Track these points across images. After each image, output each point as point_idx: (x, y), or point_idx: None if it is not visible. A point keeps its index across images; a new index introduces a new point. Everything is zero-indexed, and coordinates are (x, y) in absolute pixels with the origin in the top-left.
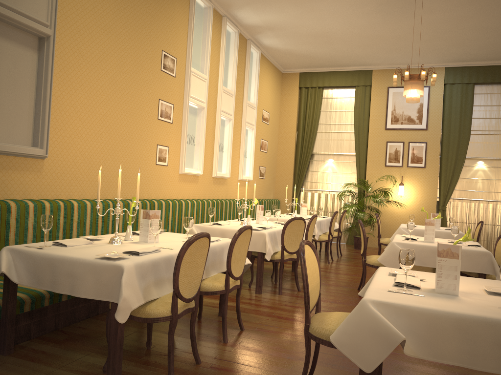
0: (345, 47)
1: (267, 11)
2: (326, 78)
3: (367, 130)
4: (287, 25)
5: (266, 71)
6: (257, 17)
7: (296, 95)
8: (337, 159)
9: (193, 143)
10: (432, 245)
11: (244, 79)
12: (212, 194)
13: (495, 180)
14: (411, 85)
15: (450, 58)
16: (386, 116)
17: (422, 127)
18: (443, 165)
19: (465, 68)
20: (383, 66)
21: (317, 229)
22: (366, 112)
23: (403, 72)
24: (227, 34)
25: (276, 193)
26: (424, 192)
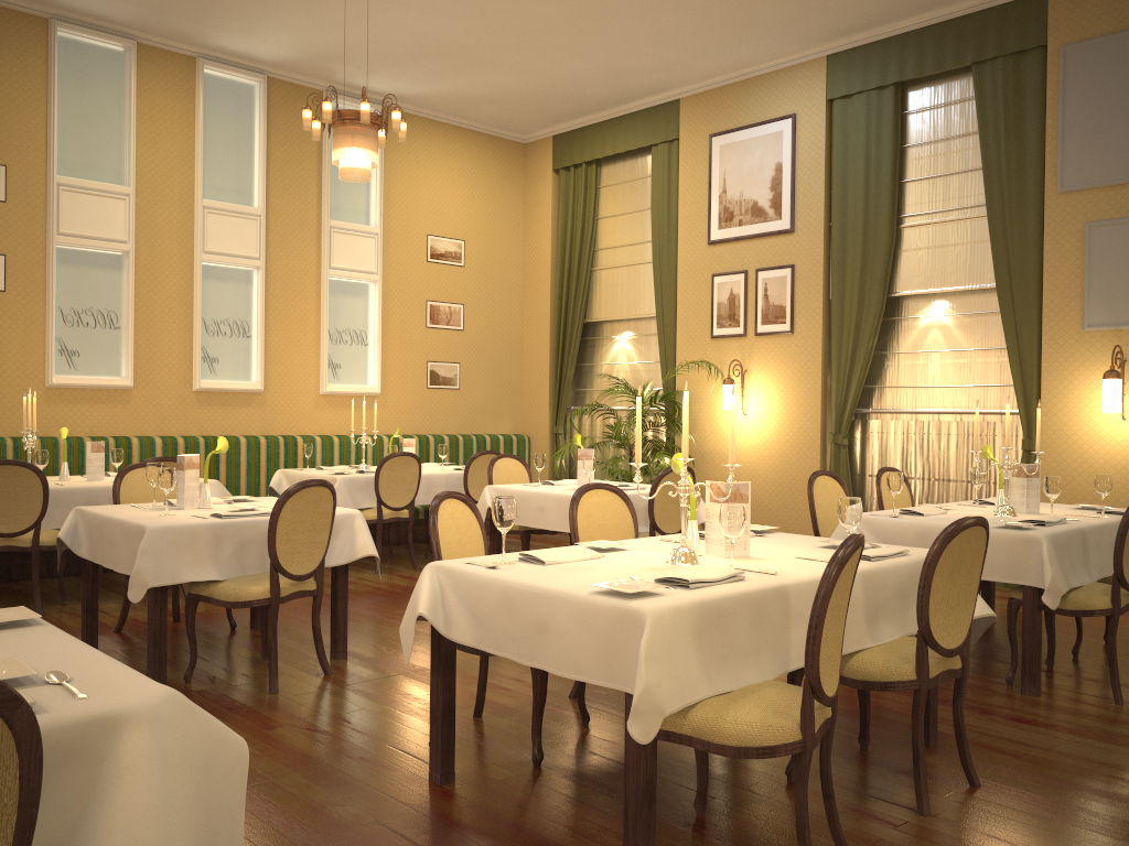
0: (531, 61)
1: (254, 27)
2: (597, 140)
3: (677, 252)
4: (339, 44)
5: (434, 147)
6: (262, 43)
7: (548, 191)
8: (636, 332)
9: (114, 326)
10: (103, 514)
11: (320, 176)
12: (196, 426)
13: (973, 353)
14: (333, 140)
15: (809, 29)
16: (709, 211)
17: (783, 227)
18: (833, 321)
19: (871, 46)
20: (697, 85)
21: (338, 495)
22: (672, 207)
23: (740, 89)
24: (238, 91)
25: (523, 421)
26: (794, 399)
